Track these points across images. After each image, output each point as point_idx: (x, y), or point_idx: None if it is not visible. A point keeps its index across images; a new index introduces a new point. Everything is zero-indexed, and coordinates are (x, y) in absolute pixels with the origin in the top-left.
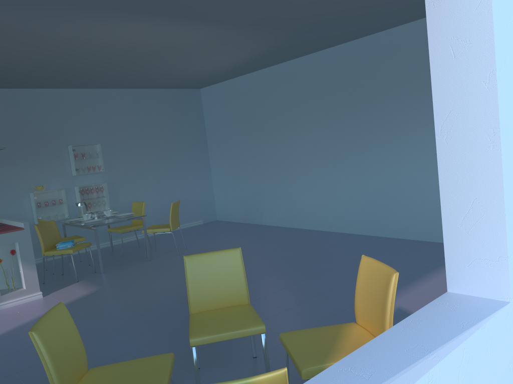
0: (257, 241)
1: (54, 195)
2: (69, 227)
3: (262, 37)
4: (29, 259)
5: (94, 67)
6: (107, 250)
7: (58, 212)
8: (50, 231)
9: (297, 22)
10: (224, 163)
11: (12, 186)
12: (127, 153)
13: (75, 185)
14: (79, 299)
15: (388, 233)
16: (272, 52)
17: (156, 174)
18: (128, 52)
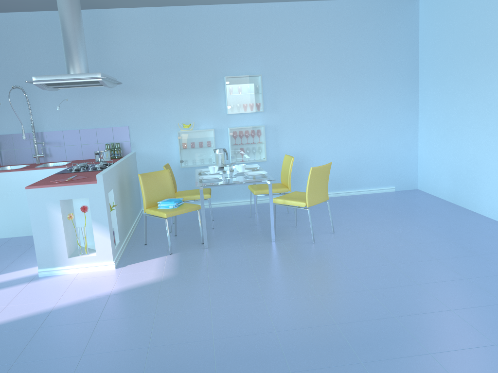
0: (443, 247)
1: (200, 136)
2: None
3: None
4: (102, 221)
5: None
6: (254, 210)
7: (203, 157)
8: (159, 184)
9: None
10: (436, 110)
11: (159, 122)
12: (298, 89)
13: (229, 125)
14: (133, 288)
15: None
16: None
17: (335, 118)
18: None
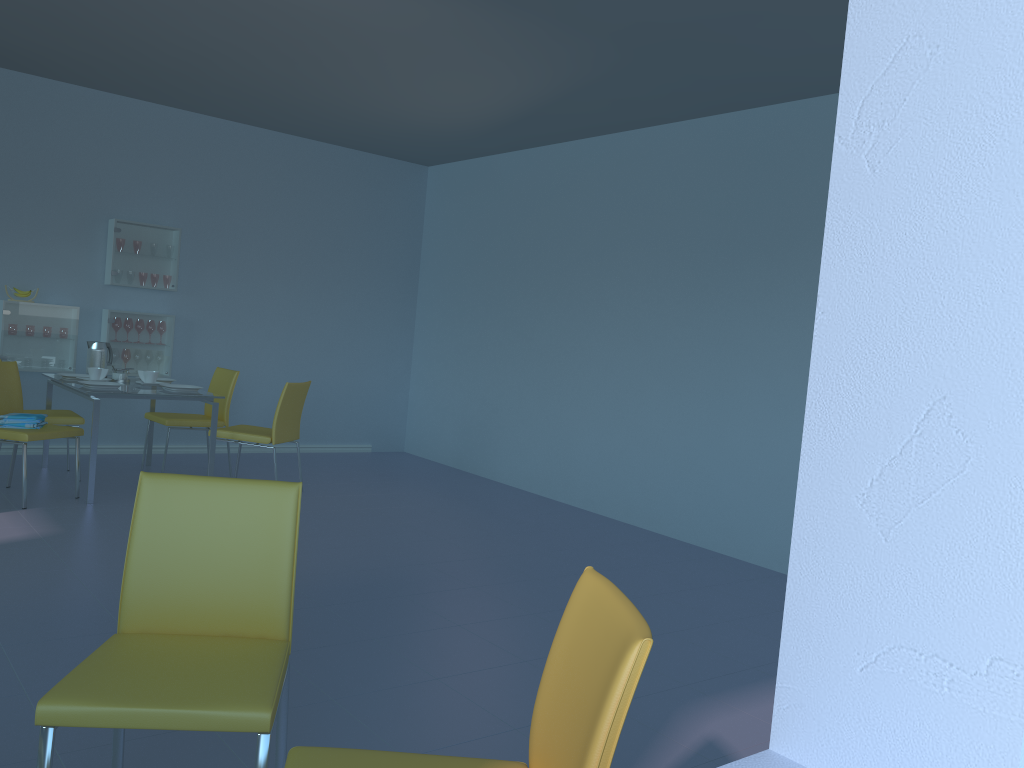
0: (460, 509)
1: (50, 316)
2: (71, 394)
3: (553, 47)
4: None
5: (183, 50)
6: (140, 461)
7: (51, 355)
8: None
9: (634, 19)
10: (443, 333)
11: None
12: (237, 264)
13: (105, 306)
14: None
15: (753, 553)
16: (580, 98)
17: (291, 323)
18: (250, 23)
